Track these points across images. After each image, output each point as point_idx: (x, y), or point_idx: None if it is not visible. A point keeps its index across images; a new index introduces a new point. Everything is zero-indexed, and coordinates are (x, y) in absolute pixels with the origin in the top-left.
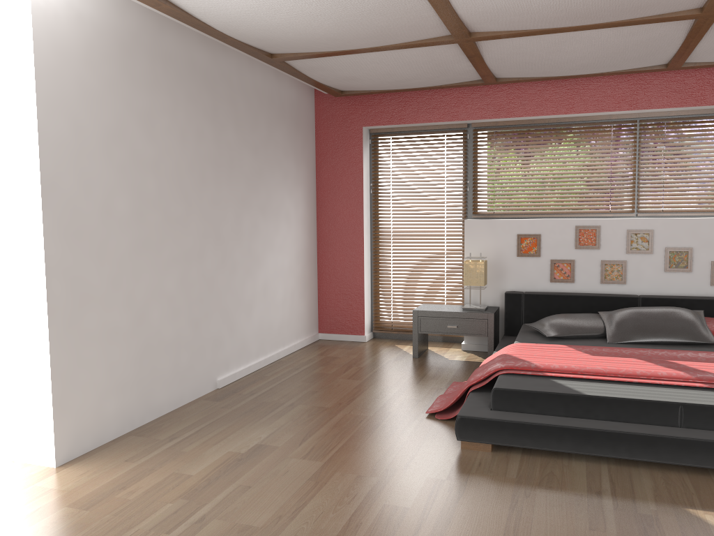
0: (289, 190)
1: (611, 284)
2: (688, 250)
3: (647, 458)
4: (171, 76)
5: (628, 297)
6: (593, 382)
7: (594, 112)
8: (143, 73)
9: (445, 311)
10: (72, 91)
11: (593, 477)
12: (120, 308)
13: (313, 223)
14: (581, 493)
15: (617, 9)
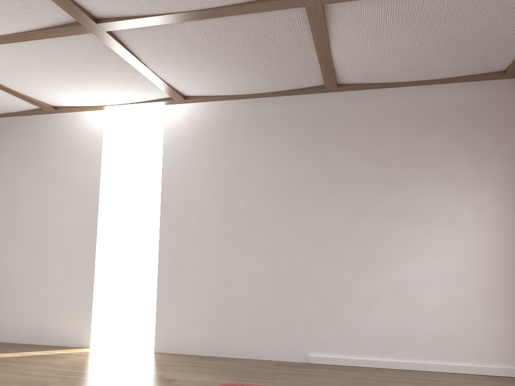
0: (458, 192)
1: None
2: None
3: None
4: (264, 130)
5: None
6: None
7: None
8: (238, 135)
9: None
10: (183, 158)
11: None
12: (207, 275)
13: None
14: None
15: None
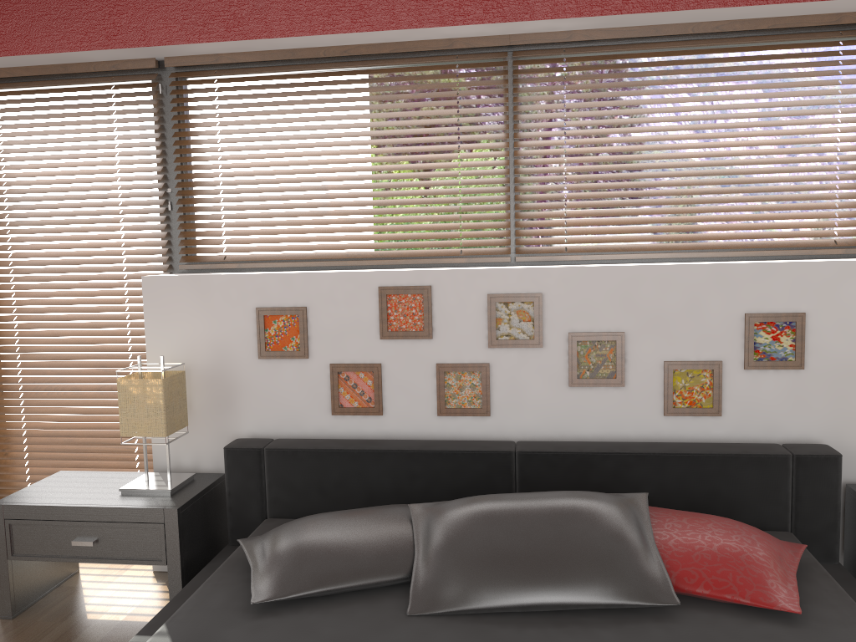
0: None
1: (461, 416)
2: (616, 337)
3: None
4: None
5: (490, 452)
6: None
7: (411, 28)
8: None
9: (66, 506)
10: None
11: None
12: None
13: None
14: None
15: None
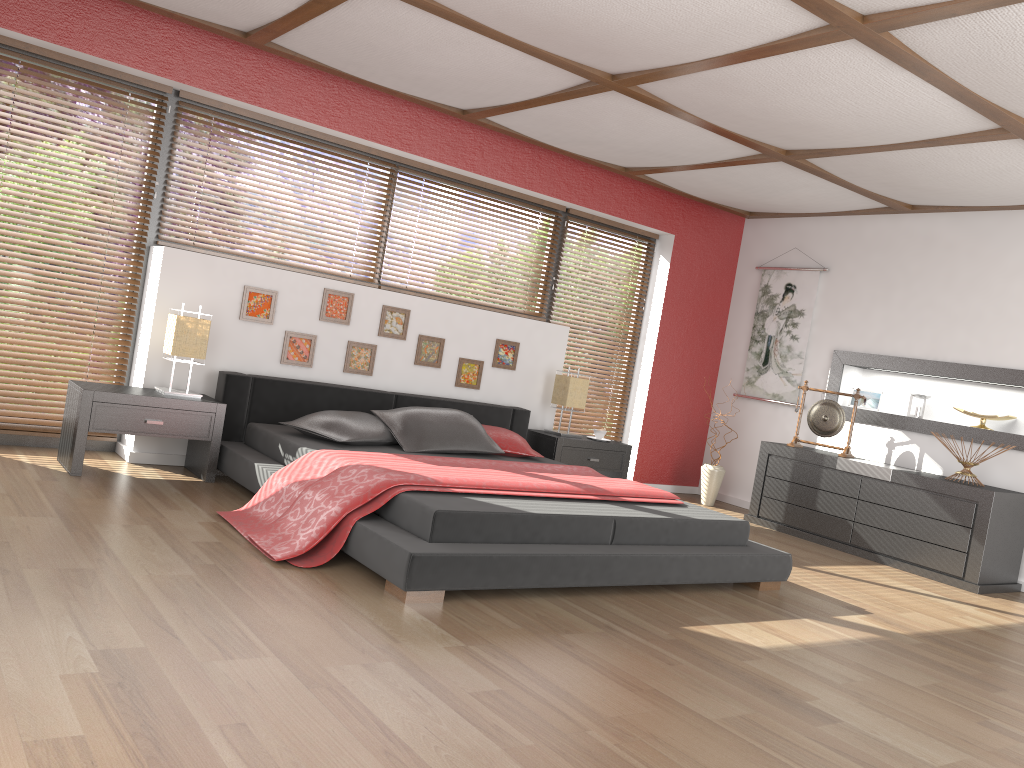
0: None
1: (356, 374)
2: (441, 341)
3: (601, 582)
4: None
5: (384, 393)
6: (507, 499)
7: (362, 138)
8: None
9: (145, 396)
10: None
11: (575, 612)
12: None
13: None
14: (598, 630)
15: (586, 42)
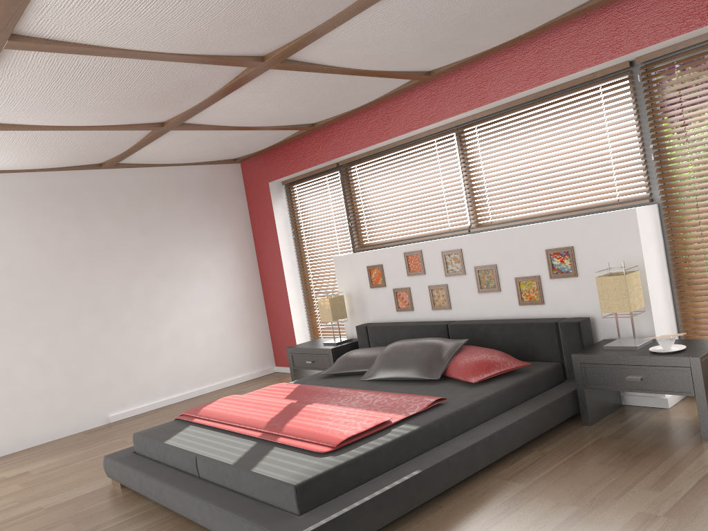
0: (206, 251)
1: (441, 310)
2: (492, 267)
3: (163, 503)
4: (20, 203)
5: (438, 325)
6: (206, 429)
7: (404, 133)
8: None
9: (303, 348)
10: None
11: (123, 516)
12: None
13: (253, 272)
14: (83, 529)
15: (167, 94)
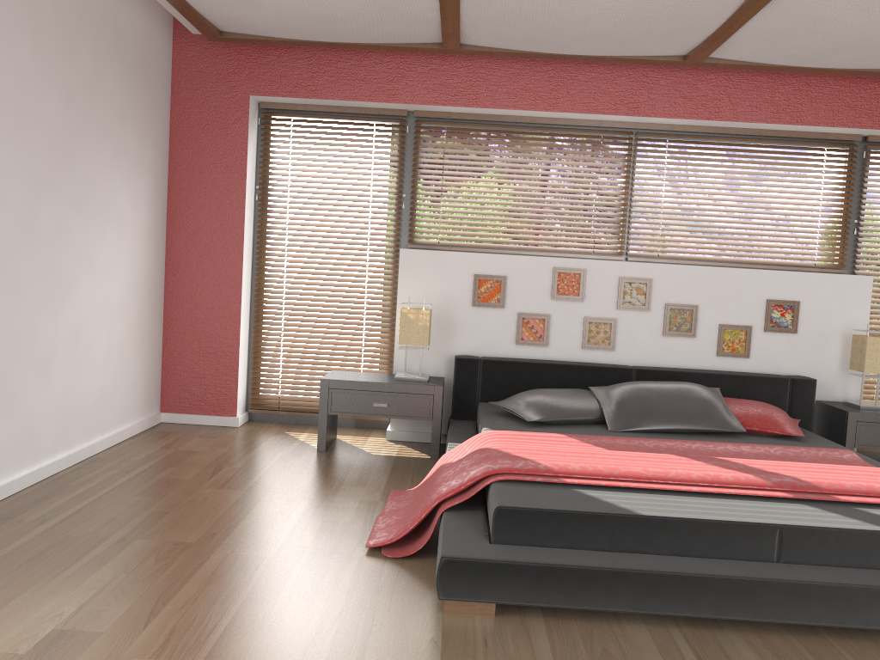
0: (125, 177)
1: (596, 350)
2: (693, 308)
3: (740, 615)
4: None
5: (620, 368)
6: (637, 493)
7: (584, 113)
8: None
9: (371, 382)
10: None
11: (670, 654)
12: None
13: (161, 238)
14: None
15: None
